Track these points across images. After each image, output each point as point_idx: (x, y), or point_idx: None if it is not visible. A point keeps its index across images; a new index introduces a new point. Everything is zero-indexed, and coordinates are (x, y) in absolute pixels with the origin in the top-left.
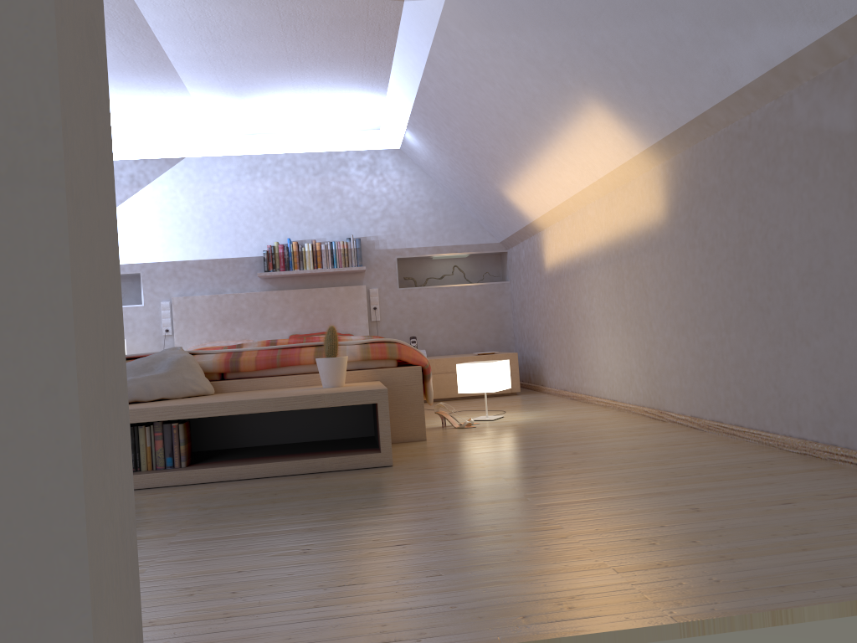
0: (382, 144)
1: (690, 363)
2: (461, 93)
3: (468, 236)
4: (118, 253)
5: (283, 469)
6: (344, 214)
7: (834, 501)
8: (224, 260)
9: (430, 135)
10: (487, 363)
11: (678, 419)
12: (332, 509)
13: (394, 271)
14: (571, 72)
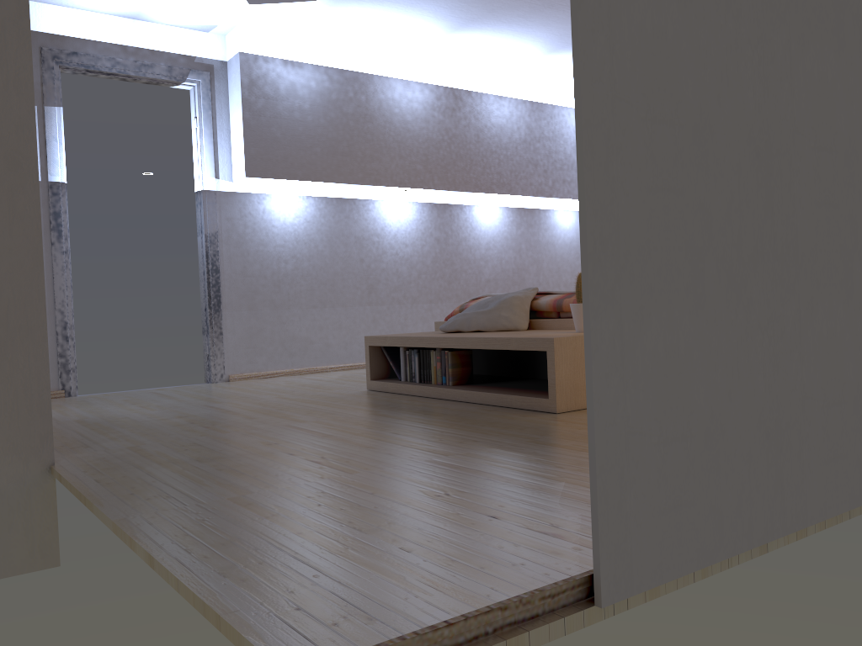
0: None
1: None
2: None
3: None
4: (42, 259)
5: (488, 399)
6: None
7: (522, 531)
8: None
9: None
10: None
11: None
12: (385, 429)
13: None
14: None
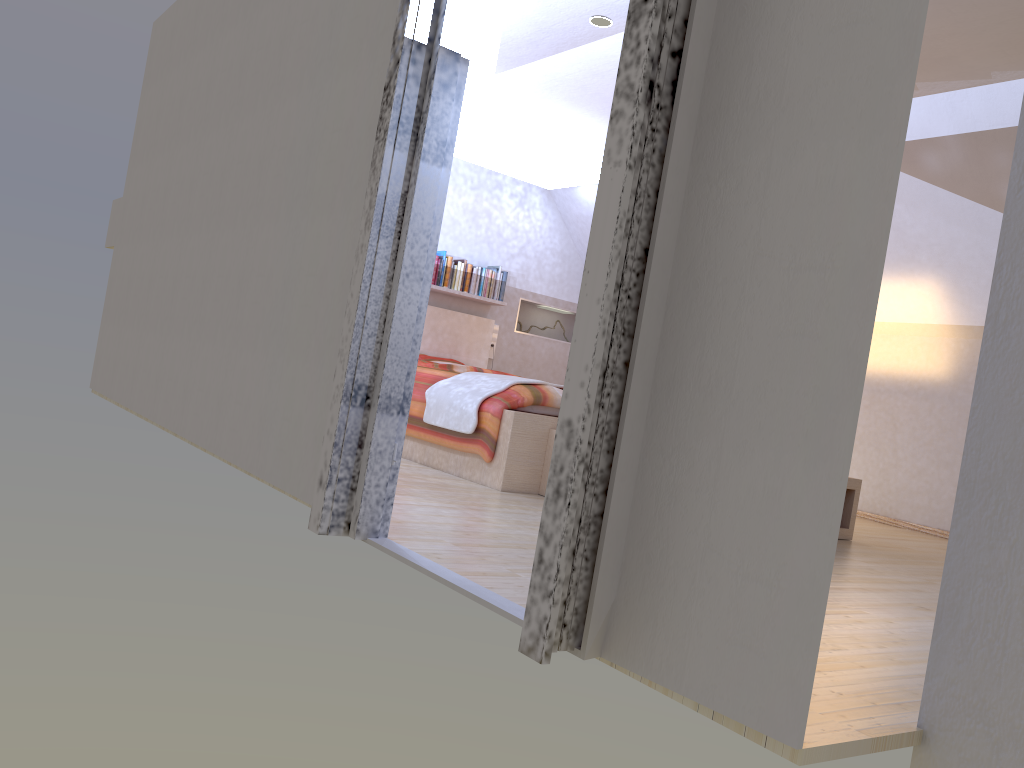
0: (536, 180)
1: (950, 491)
2: None
3: None
4: None
5: None
6: (487, 240)
7: None
8: None
9: None
10: None
11: (921, 529)
12: None
13: (515, 312)
14: (935, 253)
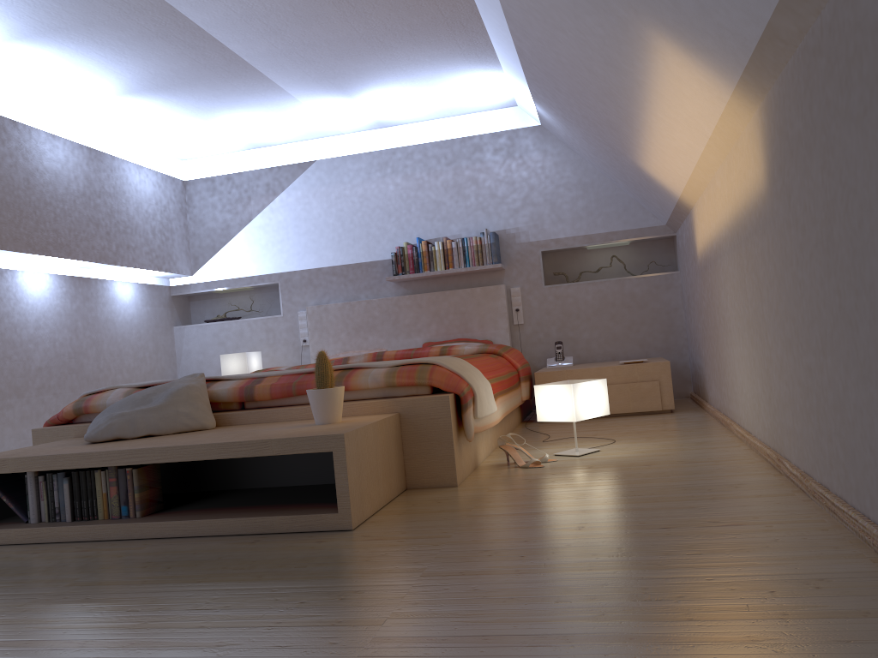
0: (521, 122)
1: (799, 396)
2: (548, 49)
3: (625, 220)
4: None
5: (229, 527)
6: (480, 206)
7: None
8: (357, 265)
9: (552, 105)
10: (566, 385)
11: (791, 474)
12: (167, 606)
13: (538, 267)
14: None
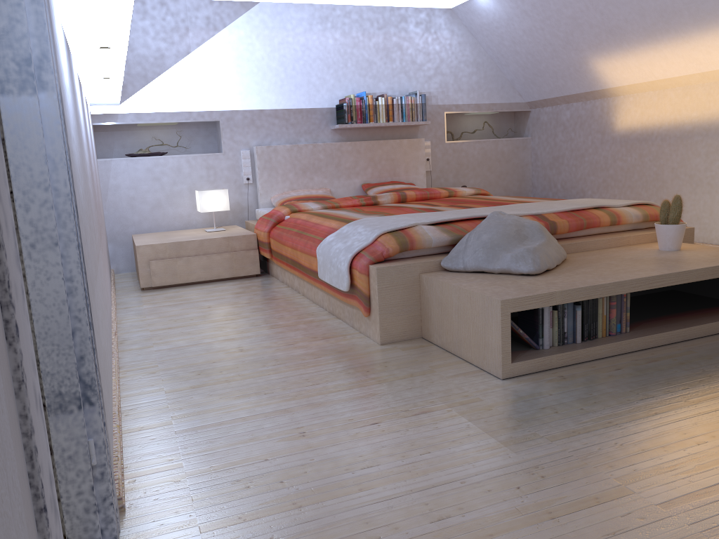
0: (437, 3)
1: None
2: None
3: (502, 95)
4: None
5: (711, 329)
6: (403, 70)
7: None
8: (298, 111)
9: (525, 0)
10: None
11: None
12: None
13: (443, 126)
14: None
